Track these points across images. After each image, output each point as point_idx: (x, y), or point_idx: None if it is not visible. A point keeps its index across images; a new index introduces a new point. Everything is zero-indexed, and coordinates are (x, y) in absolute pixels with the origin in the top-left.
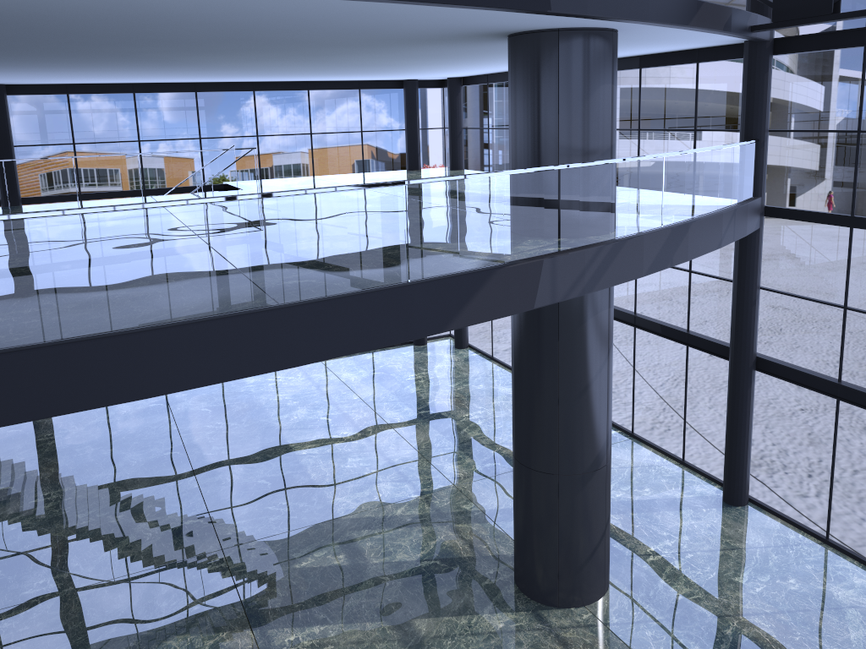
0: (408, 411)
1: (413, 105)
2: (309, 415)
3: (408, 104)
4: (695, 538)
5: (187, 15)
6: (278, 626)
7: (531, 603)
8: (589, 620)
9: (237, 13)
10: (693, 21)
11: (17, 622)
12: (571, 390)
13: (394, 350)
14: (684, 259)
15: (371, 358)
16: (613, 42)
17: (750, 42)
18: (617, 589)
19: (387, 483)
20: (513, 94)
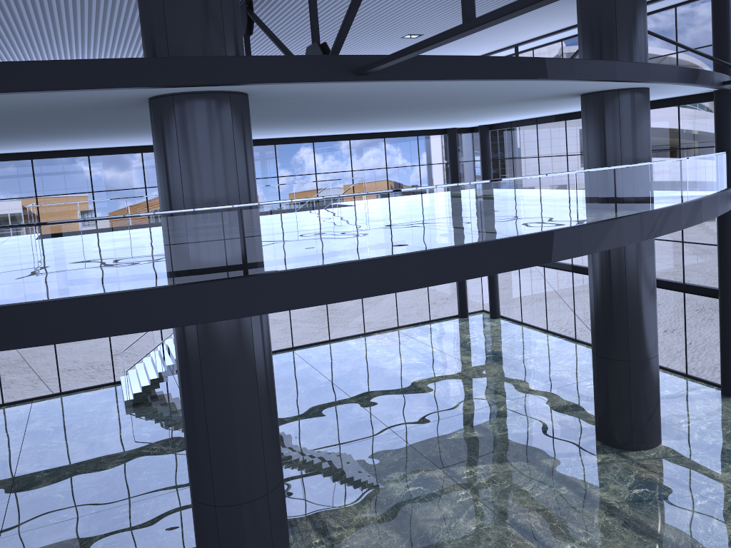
0: (477, 356)
1: (454, 145)
2: (407, 361)
3: (450, 145)
4: (710, 414)
5: (446, 92)
6: (455, 466)
7: (614, 449)
8: (656, 456)
9: (472, 90)
10: (697, 81)
11: (286, 470)
12: (635, 306)
13: (446, 321)
14: (700, 221)
15: (432, 327)
16: (648, 95)
17: (718, 91)
18: (667, 440)
19: (485, 395)
20: (588, 128)
